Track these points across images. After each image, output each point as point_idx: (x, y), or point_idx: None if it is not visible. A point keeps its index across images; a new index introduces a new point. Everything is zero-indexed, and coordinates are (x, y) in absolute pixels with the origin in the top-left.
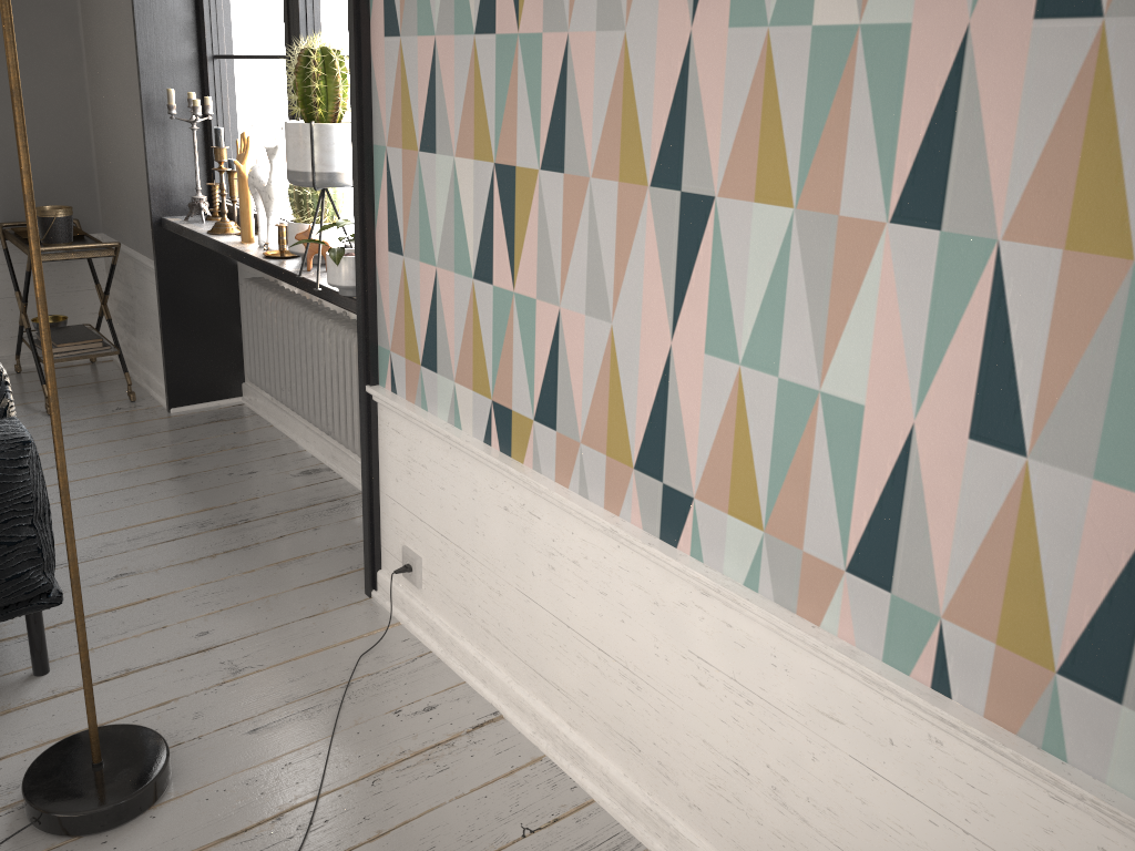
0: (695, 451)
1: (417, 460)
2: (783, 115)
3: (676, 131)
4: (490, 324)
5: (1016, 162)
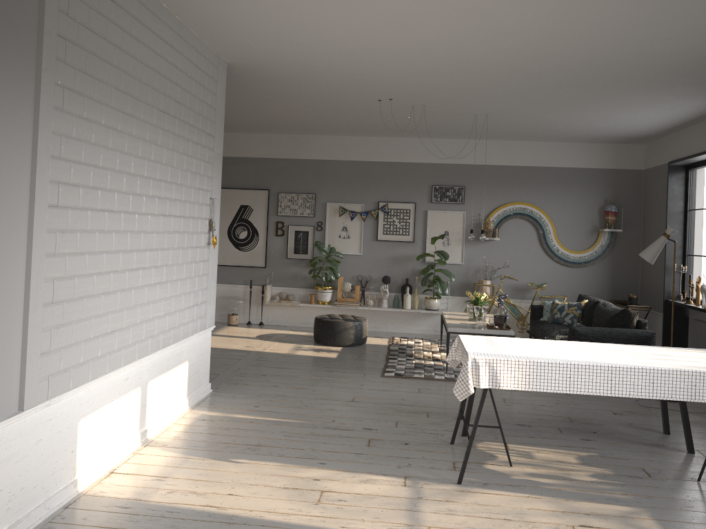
0: None
1: None
2: None
3: None
4: None
5: None
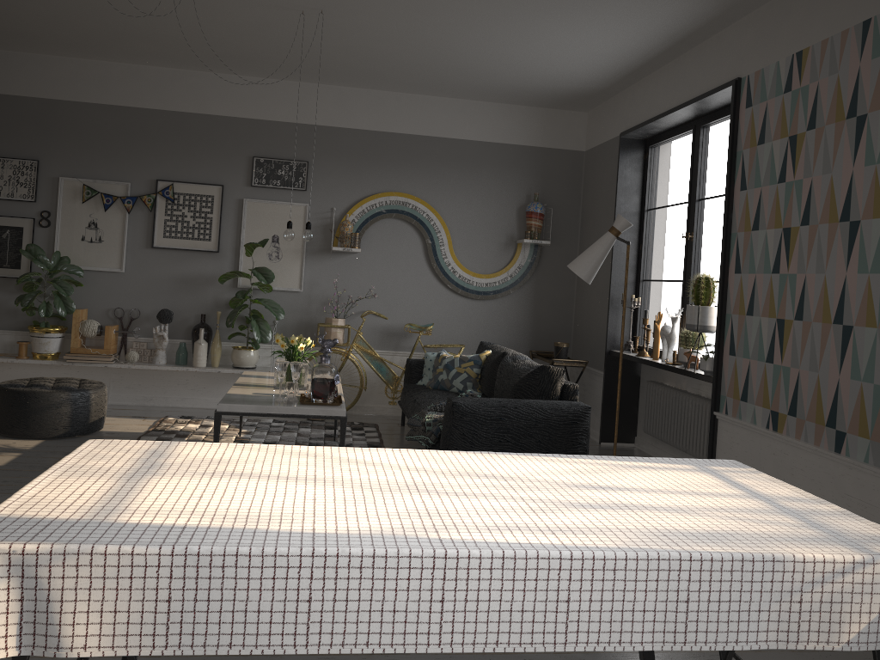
0: (846, 415)
1: (734, 441)
2: (873, 299)
3: (841, 305)
4: (771, 379)
5: None
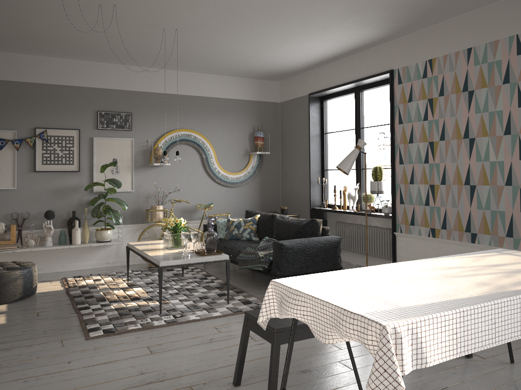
0: (476, 225)
1: (408, 245)
2: (486, 173)
3: (468, 176)
4: (429, 213)
5: (520, 176)
